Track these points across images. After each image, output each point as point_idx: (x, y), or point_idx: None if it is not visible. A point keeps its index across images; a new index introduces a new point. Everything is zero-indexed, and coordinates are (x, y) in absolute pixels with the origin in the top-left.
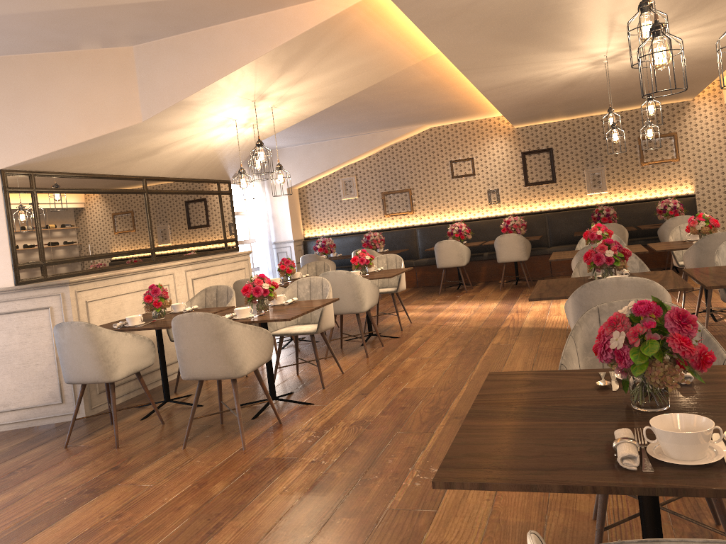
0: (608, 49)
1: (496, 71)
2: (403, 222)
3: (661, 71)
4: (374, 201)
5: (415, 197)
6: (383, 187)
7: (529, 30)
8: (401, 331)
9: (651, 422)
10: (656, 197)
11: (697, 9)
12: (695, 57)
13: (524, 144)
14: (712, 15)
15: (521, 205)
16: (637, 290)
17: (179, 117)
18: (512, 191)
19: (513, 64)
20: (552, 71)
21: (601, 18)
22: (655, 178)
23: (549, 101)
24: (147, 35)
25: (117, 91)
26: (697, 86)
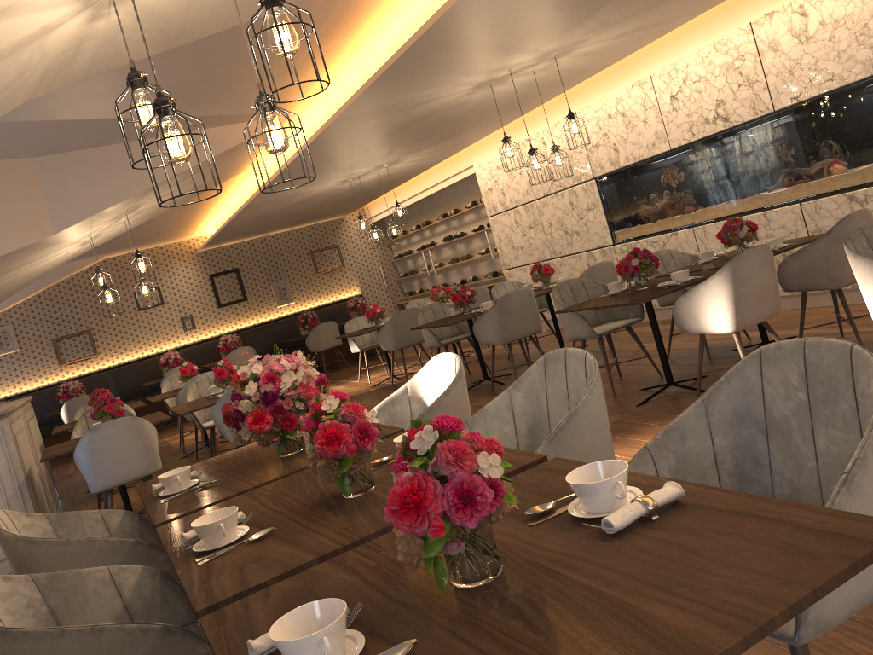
0: (365, 169)
1: (285, 187)
2: (86, 369)
3: (364, 189)
4: (44, 351)
5: (97, 337)
6: (53, 332)
7: (352, 153)
8: (224, 438)
9: (672, 274)
10: (334, 301)
11: (437, 143)
12: (394, 177)
13: (210, 267)
14: (438, 147)
15: (218, 327)
16: (526, 294)
17: (75, 230)
18: (206, 315)
19: (302, 181)
20: (312, 188)
21: (394, 146)
22: (330, 285)
23: (267, 219)
24: (67, 147)
25: (23, 203)
26: (364, 203)
